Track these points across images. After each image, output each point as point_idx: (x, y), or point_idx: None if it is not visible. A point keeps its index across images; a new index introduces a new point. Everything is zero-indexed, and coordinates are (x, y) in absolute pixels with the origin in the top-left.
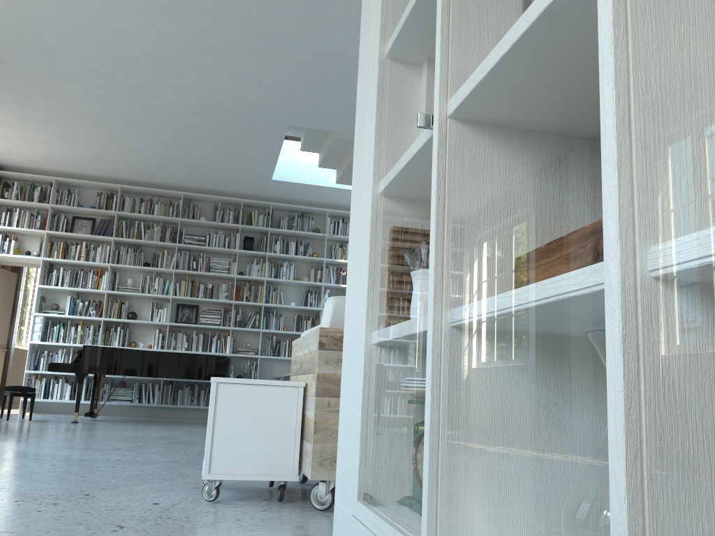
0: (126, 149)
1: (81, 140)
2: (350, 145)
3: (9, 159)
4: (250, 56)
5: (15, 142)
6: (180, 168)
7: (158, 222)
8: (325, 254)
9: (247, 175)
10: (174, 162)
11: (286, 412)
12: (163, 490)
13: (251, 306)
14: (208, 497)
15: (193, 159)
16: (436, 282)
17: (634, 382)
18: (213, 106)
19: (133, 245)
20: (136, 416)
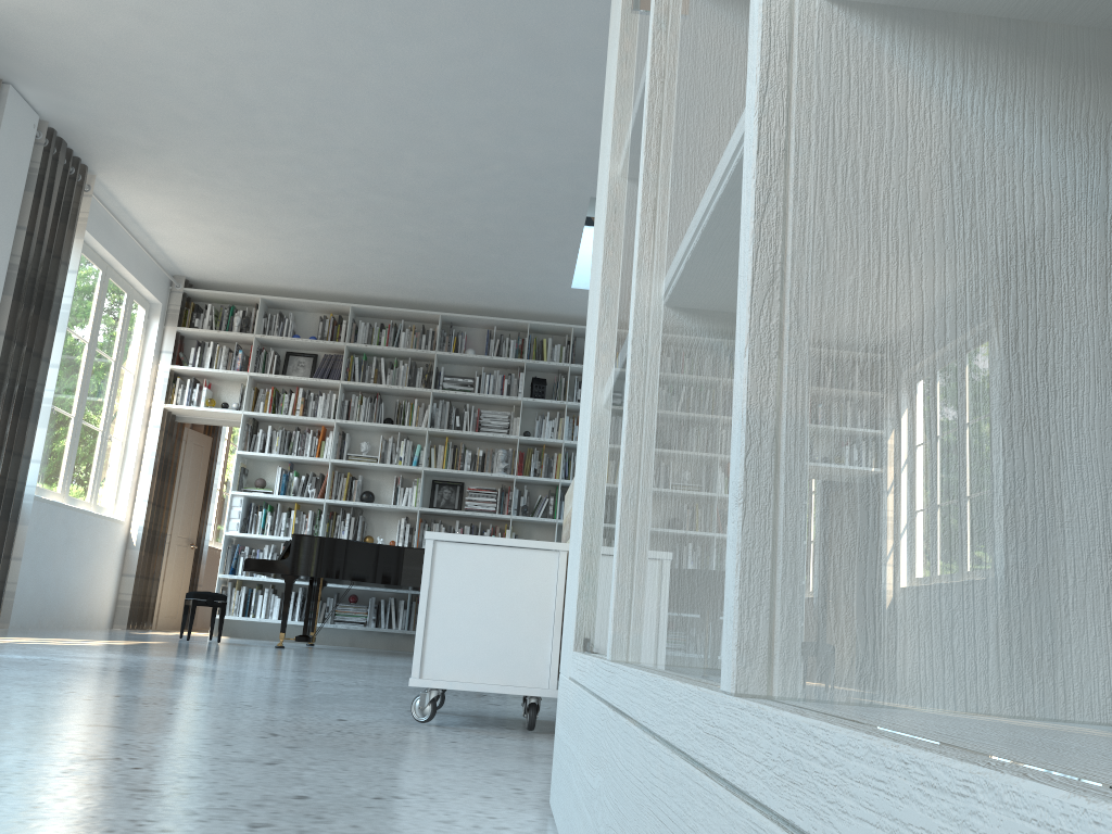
0: (356, 248)
1: (294, 237)
2: None
3: (200, 271)
4: (524, 89)
5: (206, 245)
6: (435, 275)
7: (406, 358)
8: None
9: (534, 282)
10: (426, 266)
11: (540, 589)
12: (362, 709)
13: (541, 483)
14: (419, 716)
15: (453, 259)
16: (643, 236)
17: (777, 163)
18: (476, 172)
19: (369, 393)
20: (372, 647)
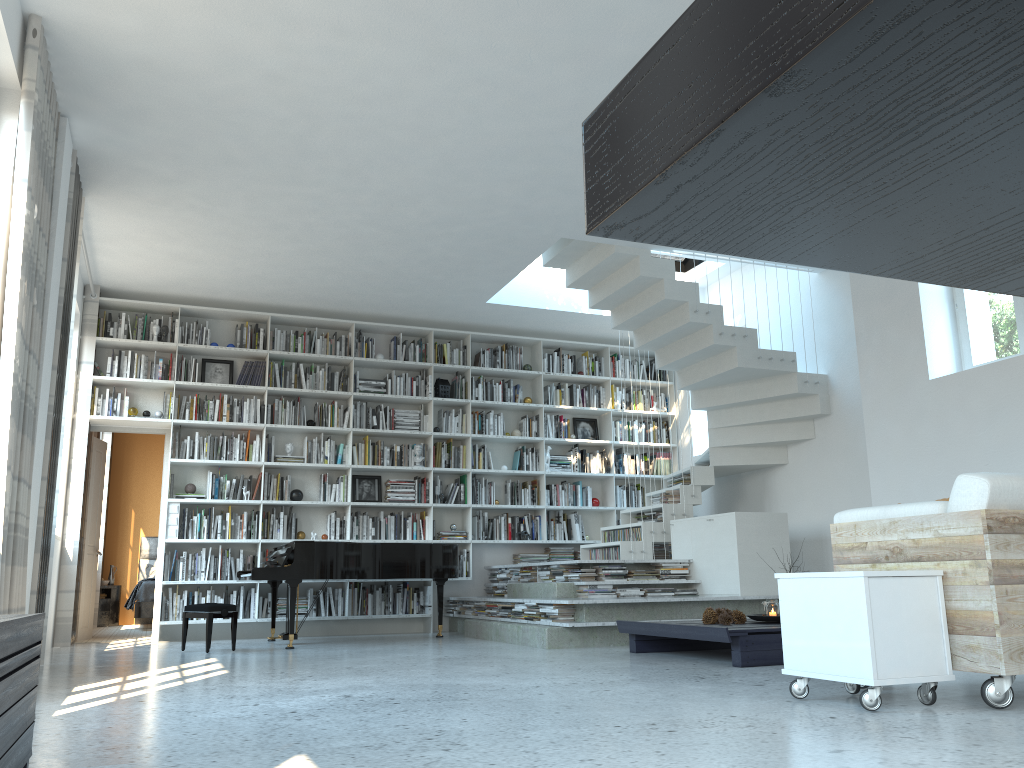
0: (309, 267)
1: (254, 257)
2: (628, 261)
3: (121, 281)
4: (574, 159)
5: (151, 260)
6: (368, 290)
7: (319, 363)
8: (541, 399)
9: (456, 298)
10: (365, 283)
11: (929, 604)
12: (773, 706)
13: (450, 473)
14: (870, 706)
15: (396, 279)
16: None
17: None
18: (478, 215)
19: (287, 396)
20: (309, 635)
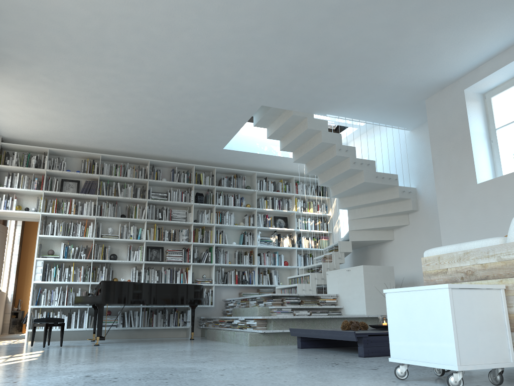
0: (119, 125)
1: (86, 117)
2: (301, 121)
3: (13, 133)
4: (264, 50)
5: (27, 119)
6: (155, 140)
7: (129, 183)
8: (256, 205)
9: (205, 145)
10: (152, 135)
11: (496, 310)
12: (382, 385)
13: (203, 246)
14: None
15: (170, 132)
16: None
17: None
18: (211, 89)
19: (110, 201)
20: (119, 338)
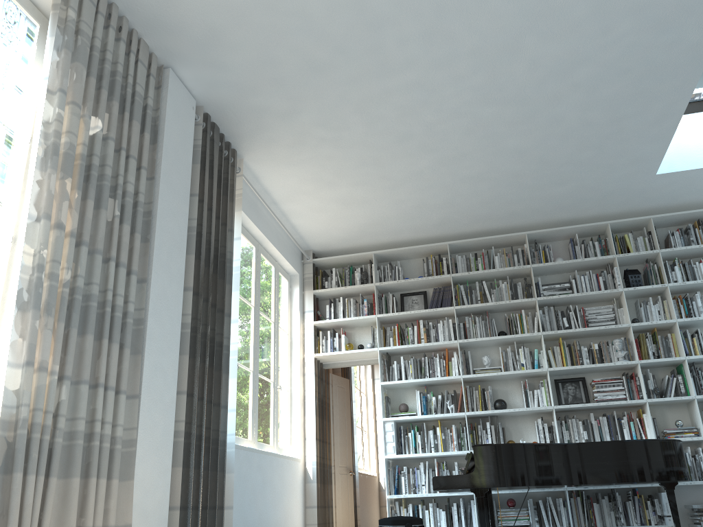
0: (457, 181)
1: (403, 183)
2: None
3: (323, 242)
4: None
5: (329, 212)
6: (524, 193)
7: (502, 278)
8: None
9: (619, 177)
10: (517, 185)
11: None
12: None
13: (662, 365)
14: None
15: (546, 170)
16: None
17: None
18: (596, 43)
19: (477, 314)
20: None
